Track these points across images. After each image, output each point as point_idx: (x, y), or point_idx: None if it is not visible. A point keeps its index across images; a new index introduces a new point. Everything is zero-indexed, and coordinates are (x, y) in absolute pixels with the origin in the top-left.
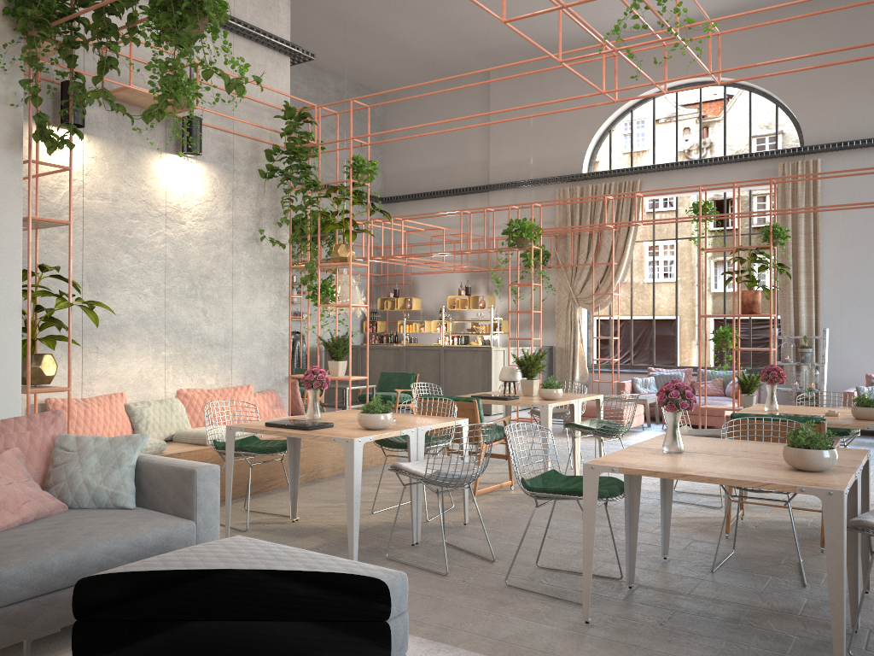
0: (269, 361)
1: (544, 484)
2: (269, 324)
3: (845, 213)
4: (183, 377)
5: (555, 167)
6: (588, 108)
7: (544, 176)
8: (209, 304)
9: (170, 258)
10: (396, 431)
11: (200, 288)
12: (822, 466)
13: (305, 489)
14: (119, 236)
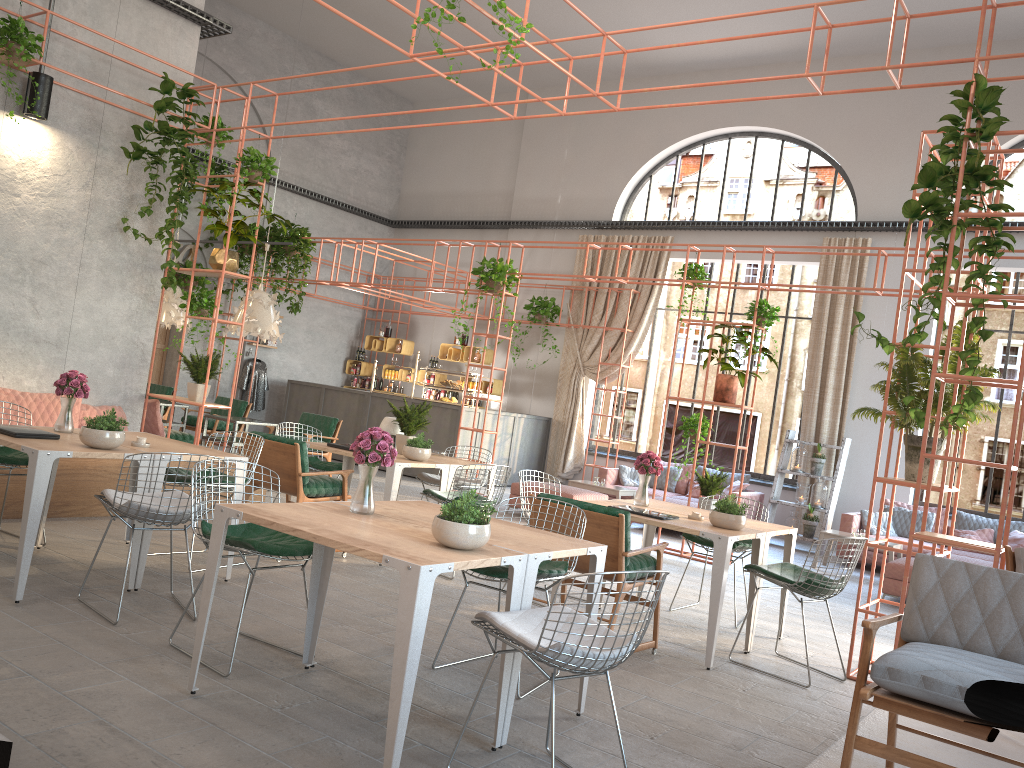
0: (119, 373)
1: (245, 535)
2: (125, 329)
3: (891, 305)
4: None
5: (583, 210)
6: (629, 146)
7: (571, 219)
8: (41, 294)
9: None
10: (116, 453)
11: (30, 273)
12: (459, 543)
13: (107, 521)
14: None
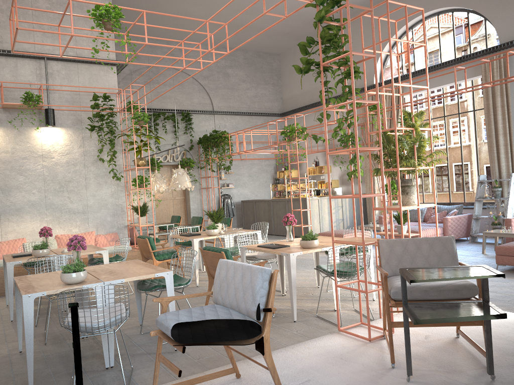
0: (113, 218)
1: None
2: (111, 200)
3: None
4: (59, 229)
5: (360, 83)
6: None
7: None
8: (72, 194)
9: (46, 175)
10: (41, 258)
11: (65, 187)
12: (65, 282)
13: None
14: (16, 168)
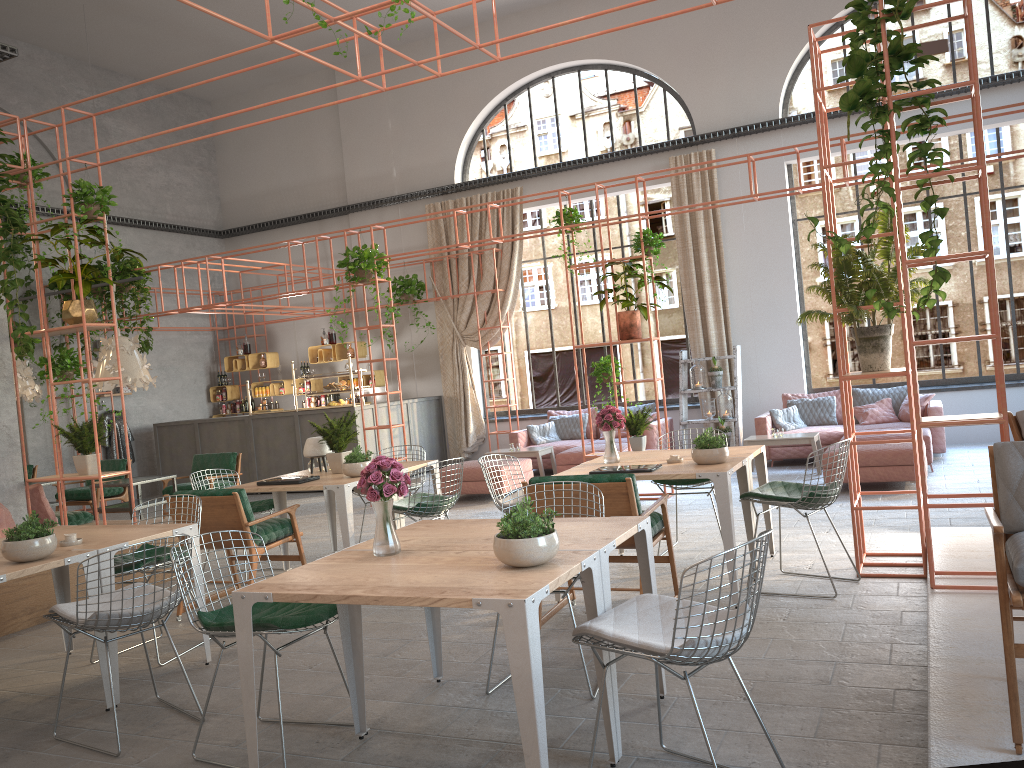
0: None
1: None
2: None
3: (747, 210)
4: None
5: (422, 179)
6: (453, 104)
7: (412, 190)
8: None
9: None
10: (55, 561)
11: None
12: (534, 560)
13: (30, 635)
14: None
